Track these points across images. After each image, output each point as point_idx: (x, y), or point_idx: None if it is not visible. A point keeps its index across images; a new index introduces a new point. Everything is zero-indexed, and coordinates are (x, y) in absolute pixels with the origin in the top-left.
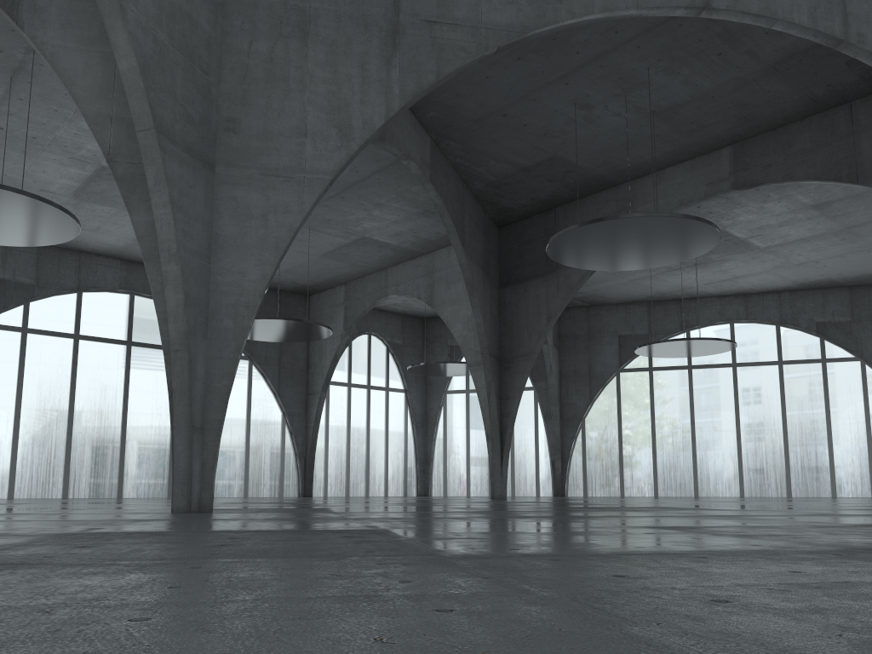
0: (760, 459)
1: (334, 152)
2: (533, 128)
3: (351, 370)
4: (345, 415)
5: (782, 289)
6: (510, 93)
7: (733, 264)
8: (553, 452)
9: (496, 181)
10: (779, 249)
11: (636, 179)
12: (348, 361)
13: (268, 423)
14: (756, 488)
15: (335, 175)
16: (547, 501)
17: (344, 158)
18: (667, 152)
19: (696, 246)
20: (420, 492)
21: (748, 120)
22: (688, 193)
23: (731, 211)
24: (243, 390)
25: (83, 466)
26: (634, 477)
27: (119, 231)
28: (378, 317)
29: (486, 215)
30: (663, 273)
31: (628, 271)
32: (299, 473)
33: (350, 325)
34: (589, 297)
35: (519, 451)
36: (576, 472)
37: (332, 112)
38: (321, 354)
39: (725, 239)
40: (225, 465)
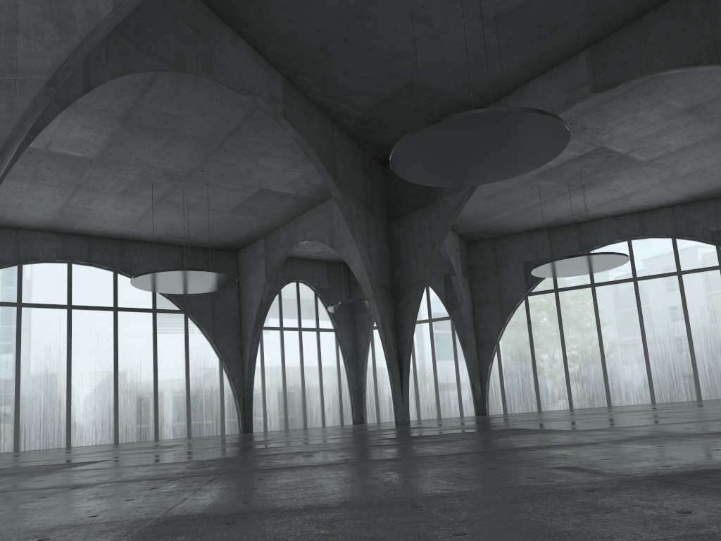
0: (667, 366)
1: (51, 48)
2: (379, 52)
3: (282, 315)
4: (279, 356)
5: (674, 203)
6: (342, 13)
7: (621, 182)
8: (472, 375)
9: (364, 117)
10: (663, 162)
11: (500, 99)
12: (279, 307)
13: (206, 369)
14: (666, 394)
15: (54, 75)
16: (427, 426)
17: (64, 54)
18: (523, 64)
19: (546, 146)
20: (355, 420)
21: (598, 16)
22: (550, 104)
23: (605, 125)
24: (181, 341)
25: (32, 421)
26: (549, 392)
27: (41, 205)
28: (304, 265)
29: (366, 154)
30: (555, 198)
31: (520, 199)
32: (239, 412)
33: (270, 274)
34: (492, 229)
35: (441, 376)
36: (495, 391)
37: (49, 4)
38: (249, 303)
39: (606, 156)
40: (167, 410)
